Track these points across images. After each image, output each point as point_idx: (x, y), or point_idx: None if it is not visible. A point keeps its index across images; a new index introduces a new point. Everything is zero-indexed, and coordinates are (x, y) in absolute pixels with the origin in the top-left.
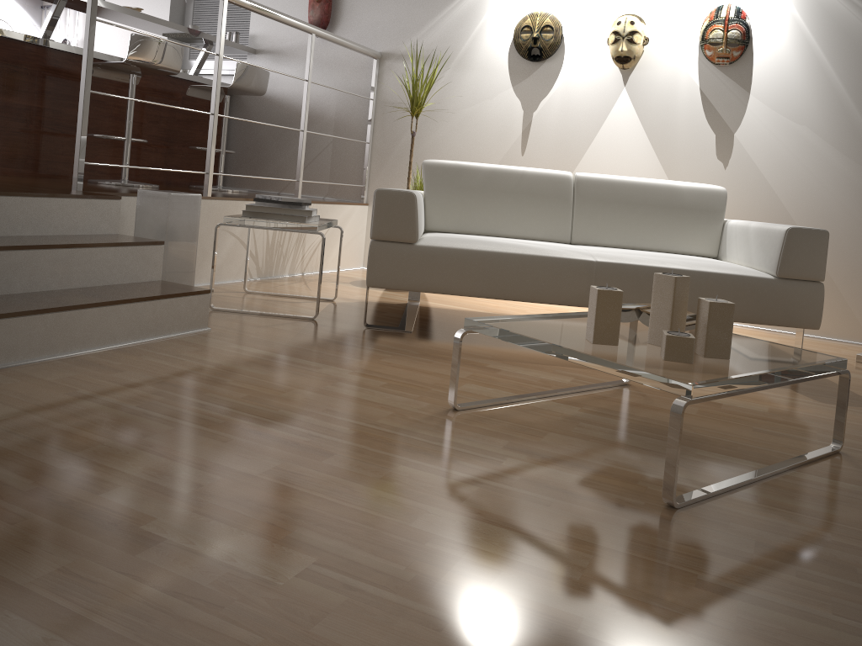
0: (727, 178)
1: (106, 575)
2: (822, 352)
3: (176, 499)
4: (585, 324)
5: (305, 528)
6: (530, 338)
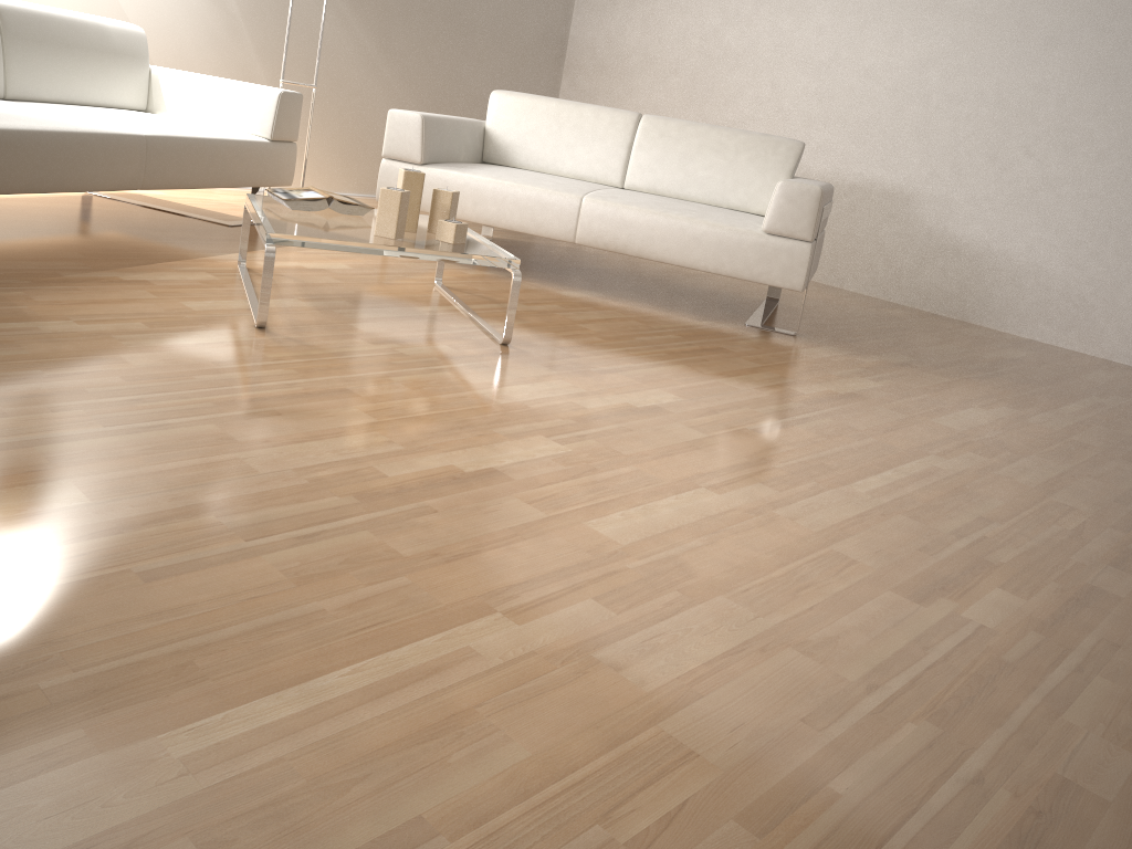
0: (78, 1)
1: (543, 491)
2: (217, 200)
3: (415, 453)
4: (313, 219)
5: (493, 428)
6: (364, 244)
